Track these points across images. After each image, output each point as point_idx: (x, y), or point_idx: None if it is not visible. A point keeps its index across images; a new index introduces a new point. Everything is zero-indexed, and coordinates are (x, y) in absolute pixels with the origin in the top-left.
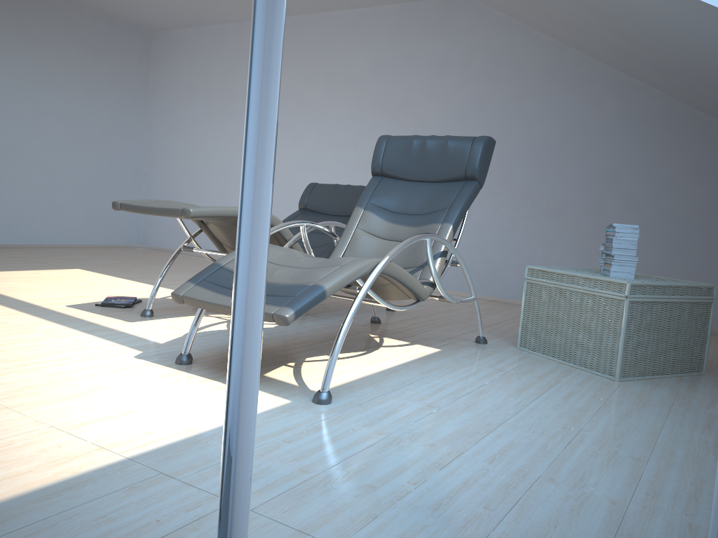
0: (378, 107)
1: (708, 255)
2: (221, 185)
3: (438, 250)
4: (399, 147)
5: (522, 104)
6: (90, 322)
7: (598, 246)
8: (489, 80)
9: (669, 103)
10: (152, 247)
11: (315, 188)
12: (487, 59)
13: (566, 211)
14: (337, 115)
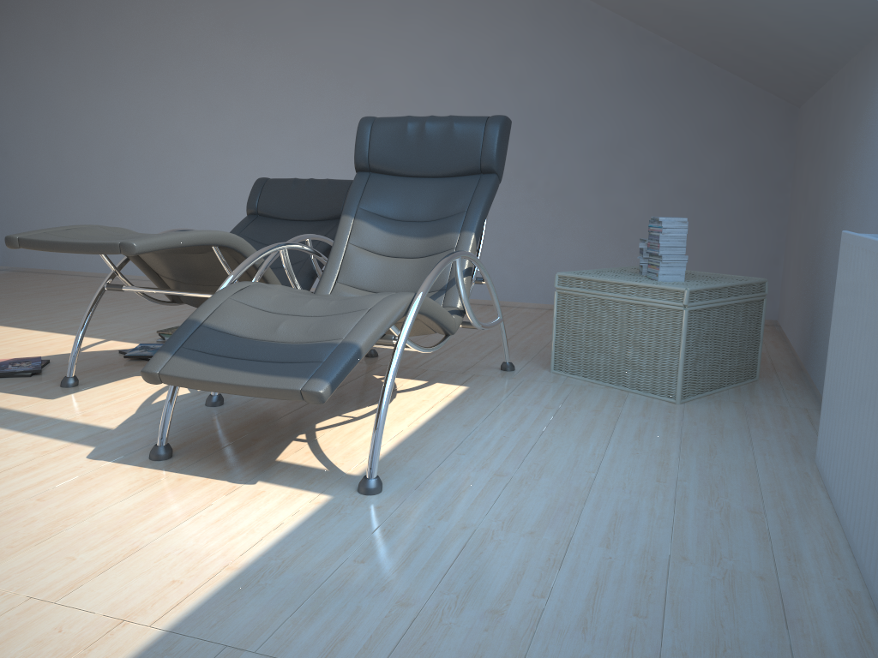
0: (323, 66)
1: (730, 234)
2: (112, 179)
3: (462, 267)
4: (389, 133)
5: (507, 59)
6: None
7: (608, 232)
8: (464, 30)
9: (680, 56)
10: (18, 269)
11: (266, 186)
12: (460, 1)
13: (569, 191)
14: (267, 79)
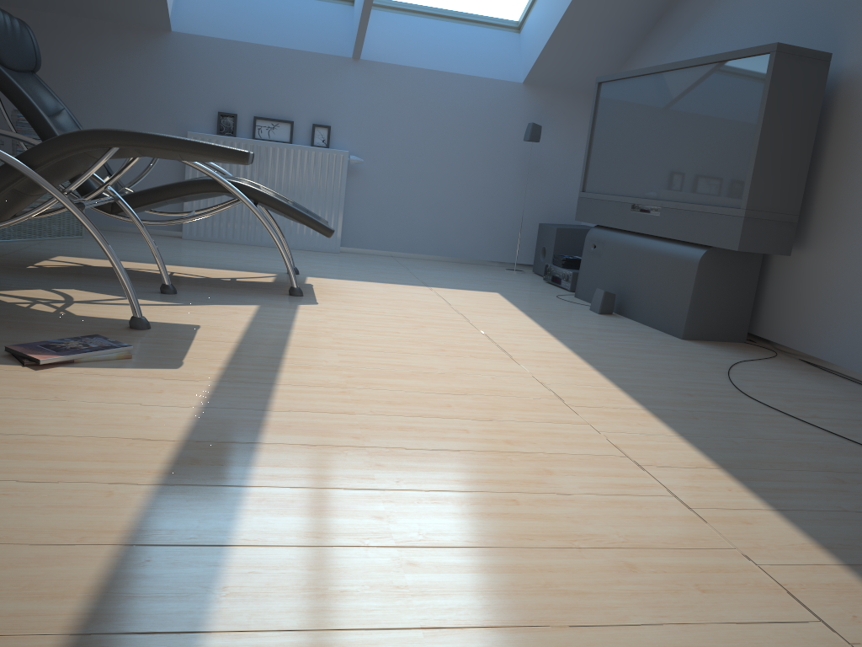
0: None
1: None
2: None
3: None
4: None
5: None
6: (246, 335)
7: None
8: None
9: None
10: None
11: None
12: None
13: None
14: None
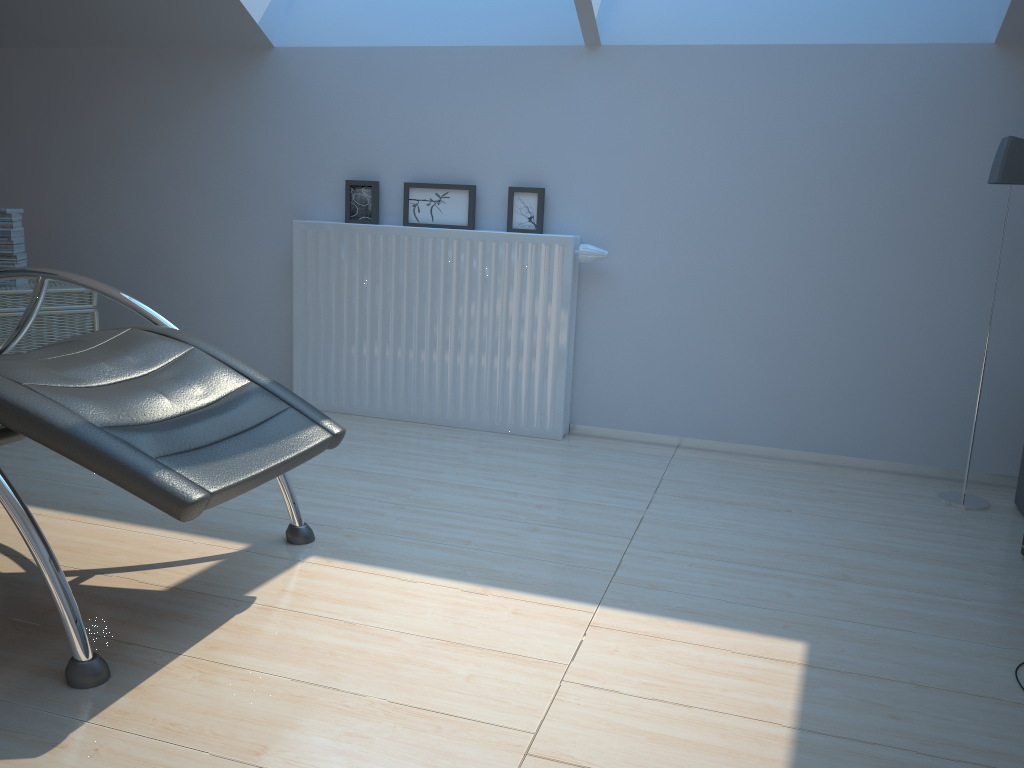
0: None
1: None
2: None
3: None
4: None
5: None
6: None
7: None
8: None
9: None
10: None
11: None
12: None
13: None
14: None
